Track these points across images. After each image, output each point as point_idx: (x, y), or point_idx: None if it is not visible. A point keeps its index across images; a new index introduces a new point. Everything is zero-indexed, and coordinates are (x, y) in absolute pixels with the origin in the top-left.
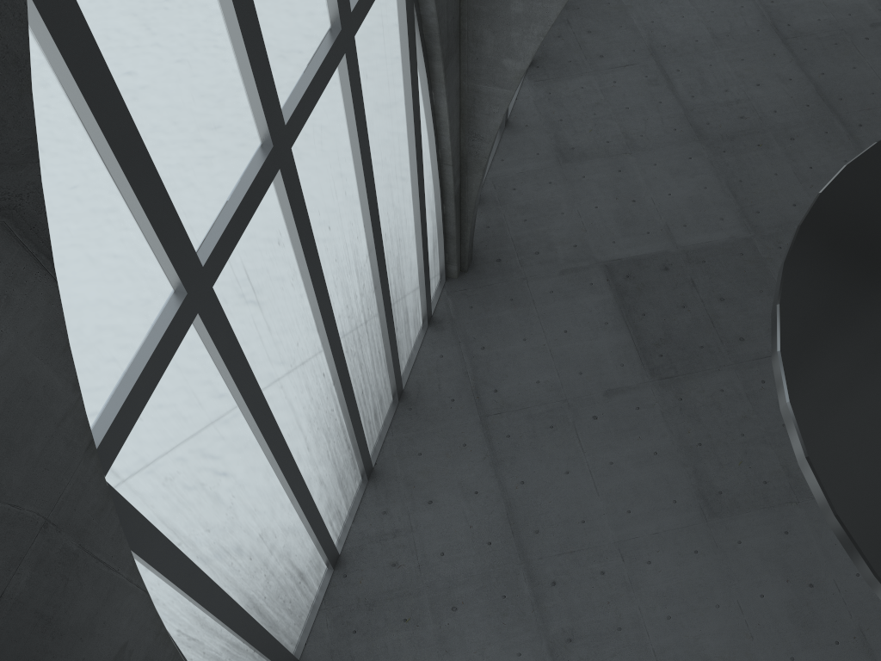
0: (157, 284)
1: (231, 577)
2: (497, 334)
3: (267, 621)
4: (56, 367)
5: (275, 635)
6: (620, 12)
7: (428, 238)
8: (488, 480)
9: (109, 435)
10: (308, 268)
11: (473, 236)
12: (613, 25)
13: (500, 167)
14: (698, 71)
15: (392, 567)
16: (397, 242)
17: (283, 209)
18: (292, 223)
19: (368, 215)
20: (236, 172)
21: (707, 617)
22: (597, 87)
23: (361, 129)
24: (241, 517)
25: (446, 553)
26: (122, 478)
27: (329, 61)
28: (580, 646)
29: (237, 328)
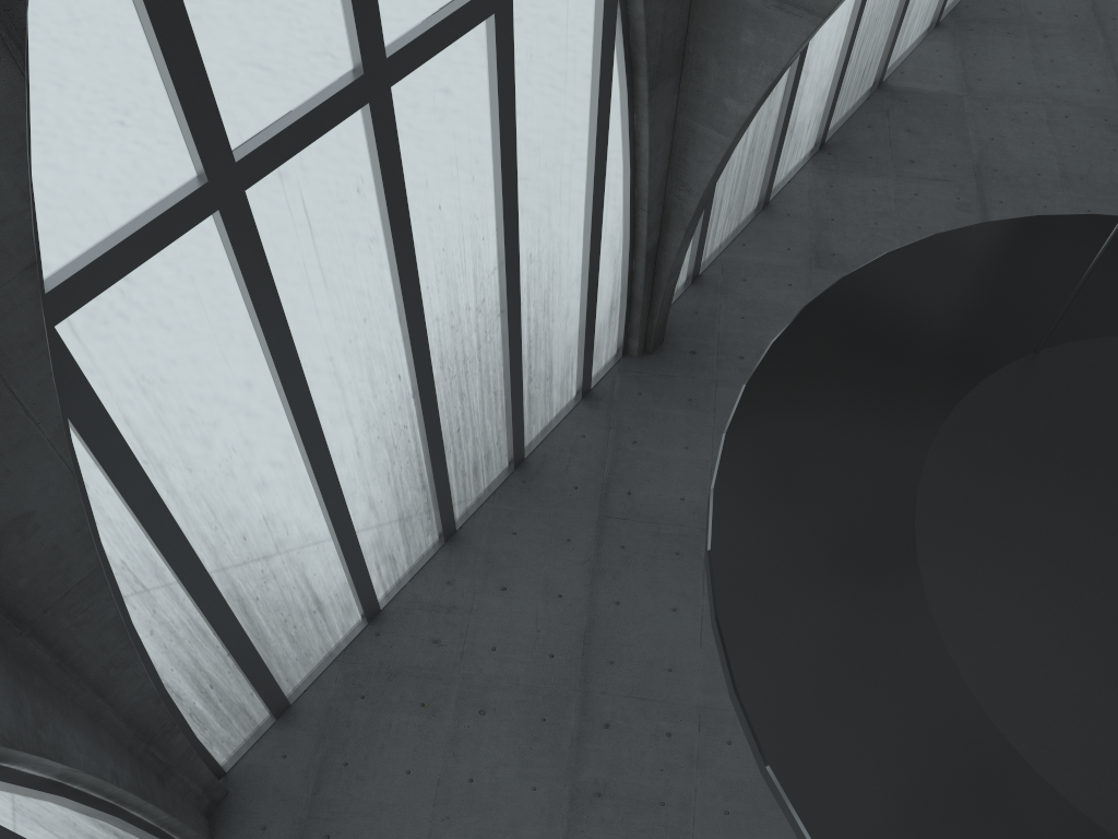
0: (175, 157)
1: (212, 544)
2: (657, 432)
3: (255, 631)
4: (5, 163)
5: (264, 655)
6: (956, 118)
7: (602, 292)
8: (579, 587)
9: (71, 283)
10: (392, 235)
11: (668, 313)
12: (942, 130)
13: (738, 251)
14: (1026, 209)
15: (432, 644)
16: (549, 273)
17: (371, 154)
18: (378, 173)
19: (501, 217)
20: (310, 85)
21: (773, 830)
22: (892, 194)
23: (506, 110)
24: (240, 481)
25: (498, 650)
26: (84, 345)
27: (468, 13)
28: (607, 806)
29: (277, 258)
